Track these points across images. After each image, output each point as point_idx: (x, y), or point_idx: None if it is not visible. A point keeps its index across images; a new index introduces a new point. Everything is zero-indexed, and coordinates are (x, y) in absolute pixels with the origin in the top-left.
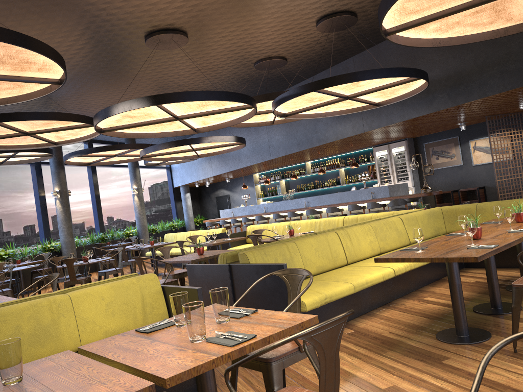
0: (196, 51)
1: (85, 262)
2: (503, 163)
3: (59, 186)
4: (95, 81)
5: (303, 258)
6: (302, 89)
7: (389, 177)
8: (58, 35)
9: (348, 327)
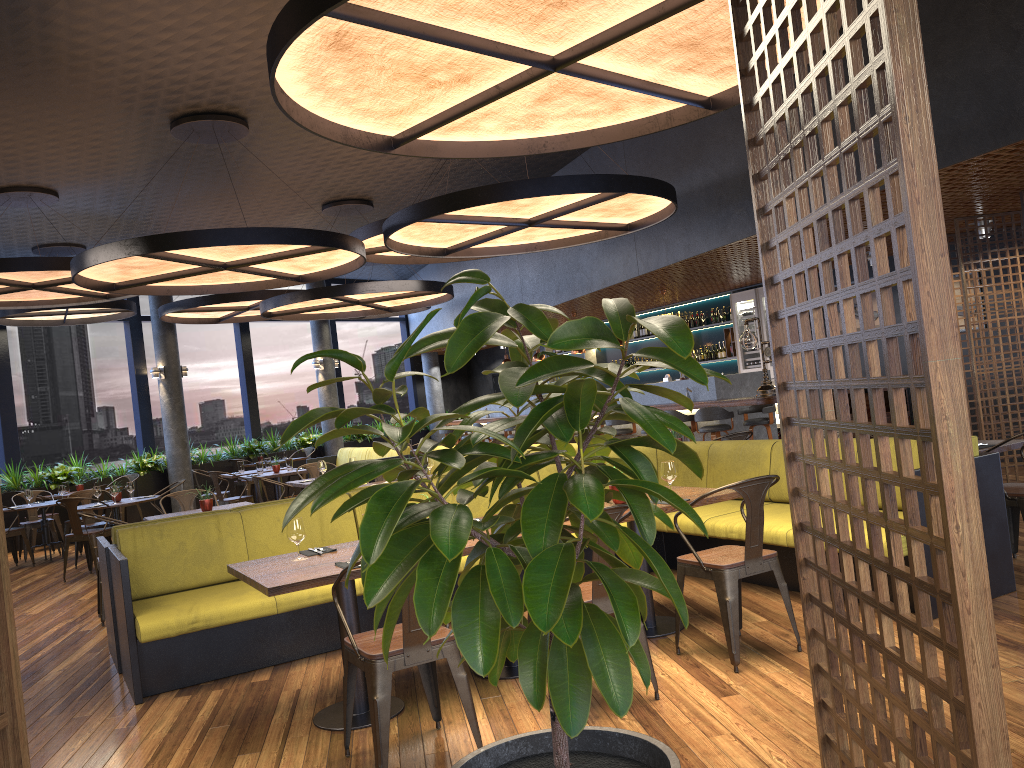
0: (288, 140)
1: (114, 502)
2: (965, 336)
3: (164, 359)
4: (154, 192)
5: (250, 542)
6: (399, 217)
7: (757, 355)
8: (23, 135)
9: (276, 671)
